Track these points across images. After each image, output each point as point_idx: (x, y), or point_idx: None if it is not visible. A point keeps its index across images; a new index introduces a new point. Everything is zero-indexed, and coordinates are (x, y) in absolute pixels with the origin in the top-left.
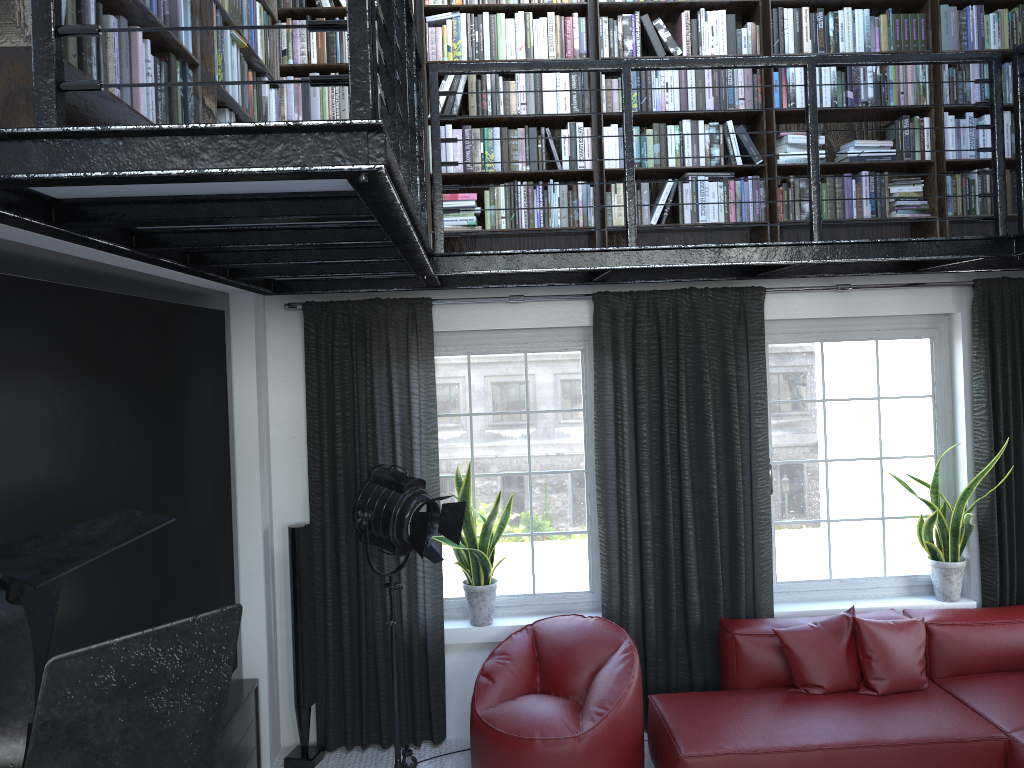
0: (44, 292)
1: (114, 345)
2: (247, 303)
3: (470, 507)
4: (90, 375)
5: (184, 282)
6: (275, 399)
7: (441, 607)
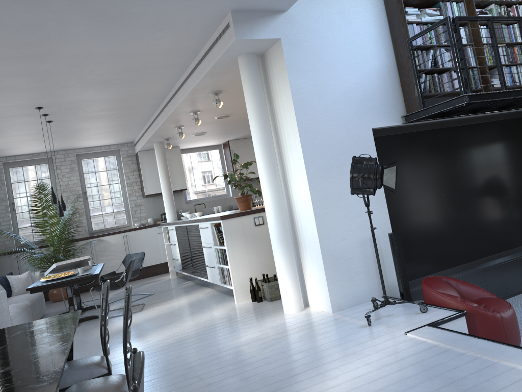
0: (453, 128)
1: (481, 135)
2: None
3: None
4: (472, 144)
5: (515, 111)
6: None
7: None
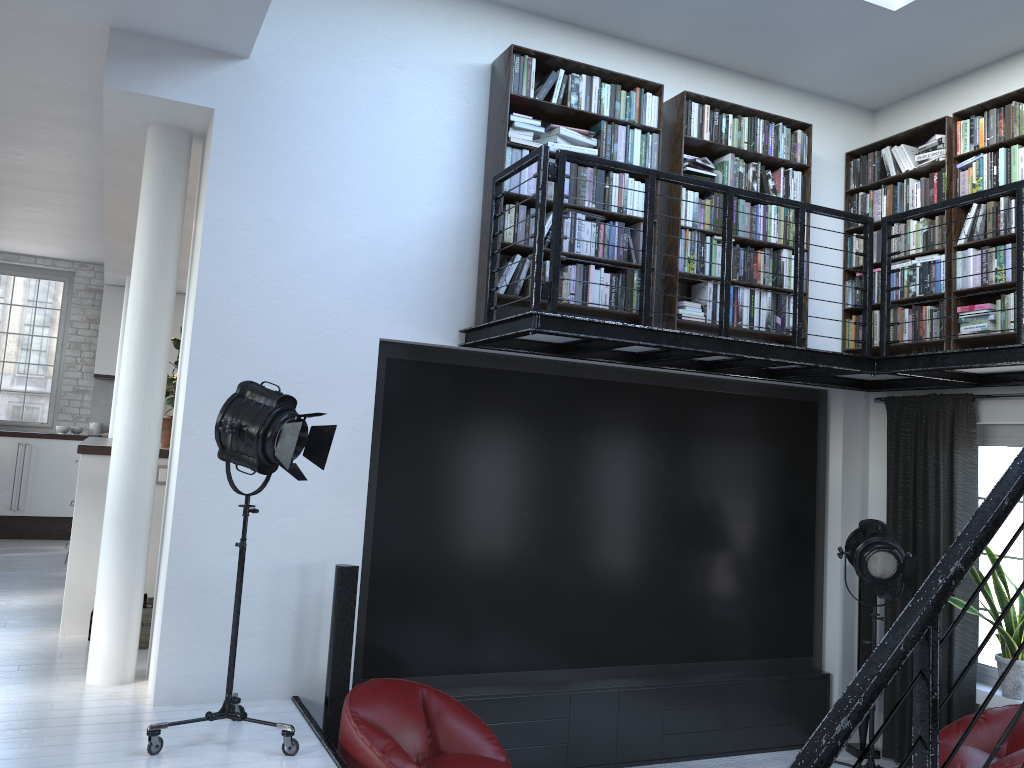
0: (591, 383)
1: (655, 413)
2: (839, 397)
3: (979, 578)
4: (628, 426)
5: (750, 381)
6: (872, 470)
7: (972, 667)
